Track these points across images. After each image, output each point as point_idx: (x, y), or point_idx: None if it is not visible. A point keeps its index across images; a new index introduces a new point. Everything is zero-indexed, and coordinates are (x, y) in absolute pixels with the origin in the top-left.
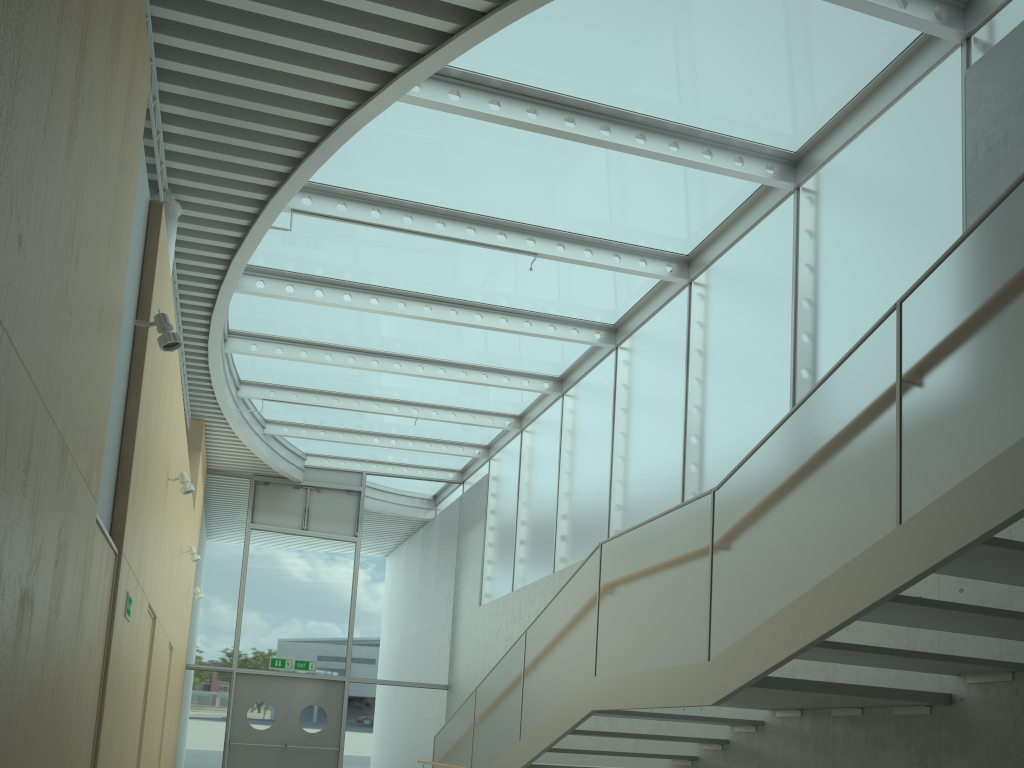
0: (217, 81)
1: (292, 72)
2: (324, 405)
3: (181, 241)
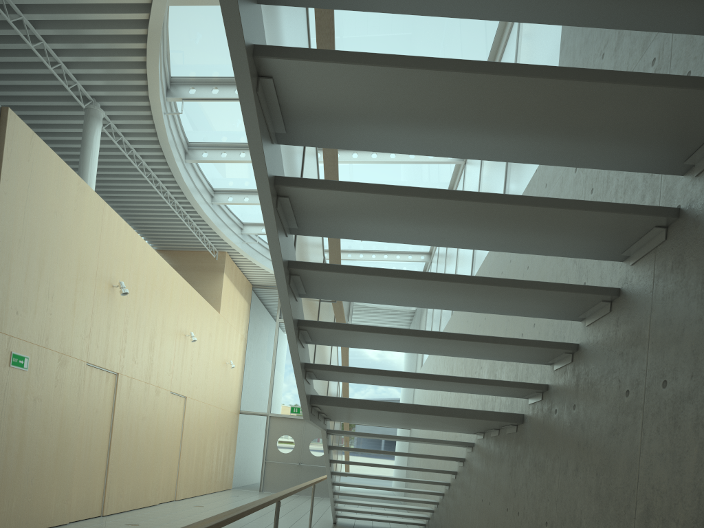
0: (69, 20)
1: (97, 2)
2: None
3: (128, 133)
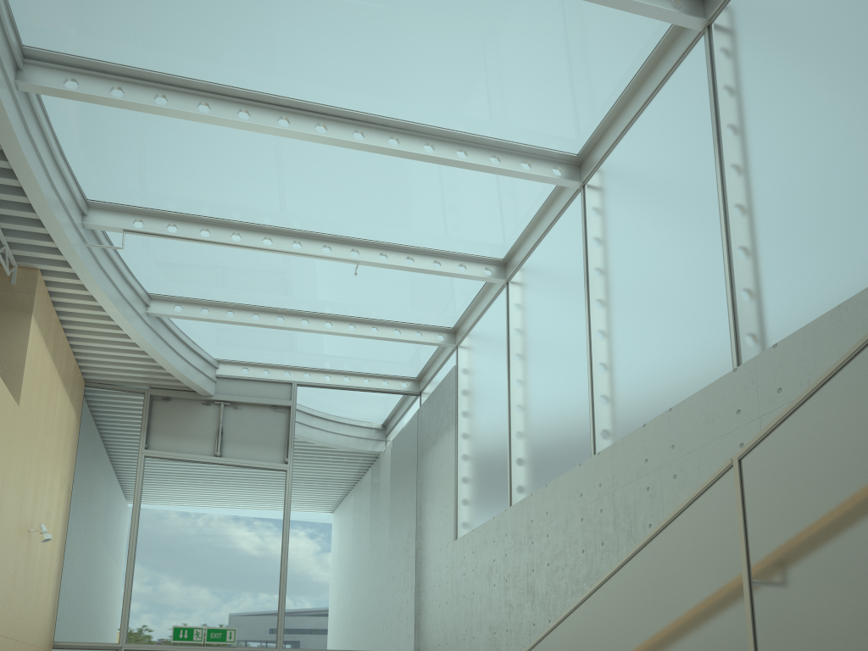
0: None
1: None
2: (219, 240)
3: None
